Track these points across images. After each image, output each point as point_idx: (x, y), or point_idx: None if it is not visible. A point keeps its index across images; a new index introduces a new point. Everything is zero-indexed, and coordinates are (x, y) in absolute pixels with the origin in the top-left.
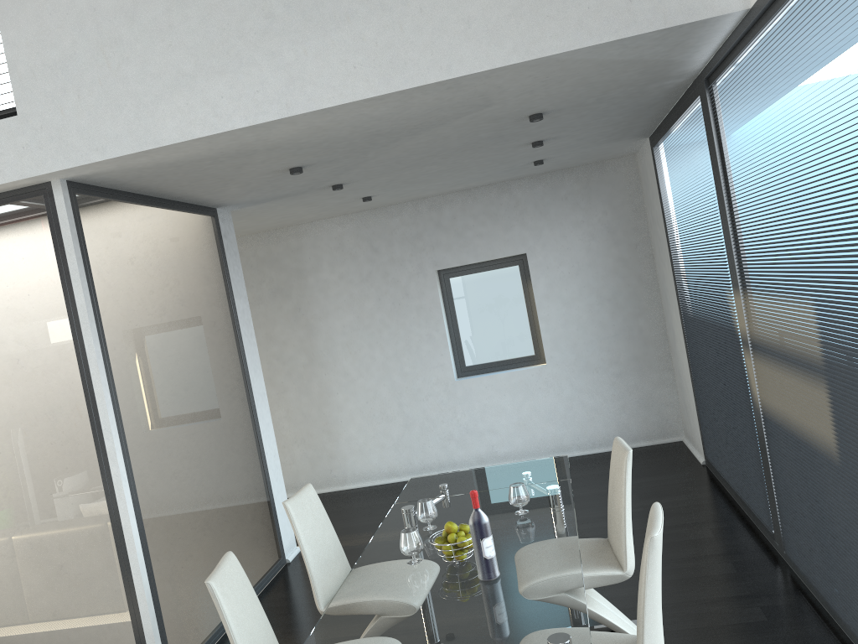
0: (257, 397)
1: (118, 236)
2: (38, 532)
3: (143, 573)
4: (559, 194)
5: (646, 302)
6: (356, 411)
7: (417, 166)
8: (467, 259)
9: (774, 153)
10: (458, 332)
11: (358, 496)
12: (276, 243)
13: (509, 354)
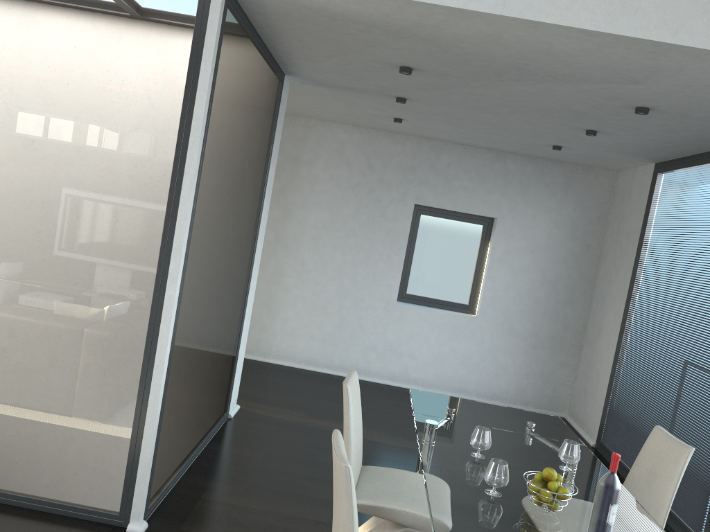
0: (255, 260)
1: (236, 62)
2: (62, 326)
3: (159, 402)
4: (543, 179)
5: (579, 295)
6: (300, 298)
7: (482, 110)
8: (446, 204)
9: None
10: (411, 262)
11: (280, 373)
12: (284, 126)
13: (447, 296)
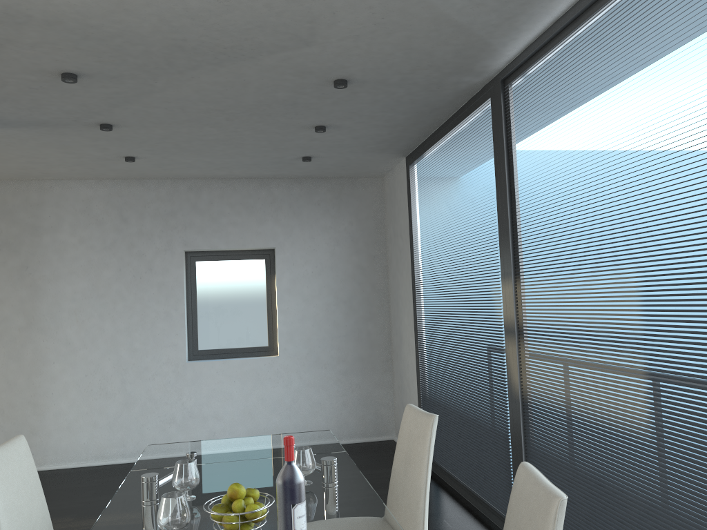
0: None
1: None
2: None
3: None
4: (313, 199)
5: (376, 308)
6: (72, 384)
7: (199, 123)
8: (218, 244)
9: (595, 129)
10: (196, 315)
11: (57, 478)
12: (13, 194)
13: (244, 342)
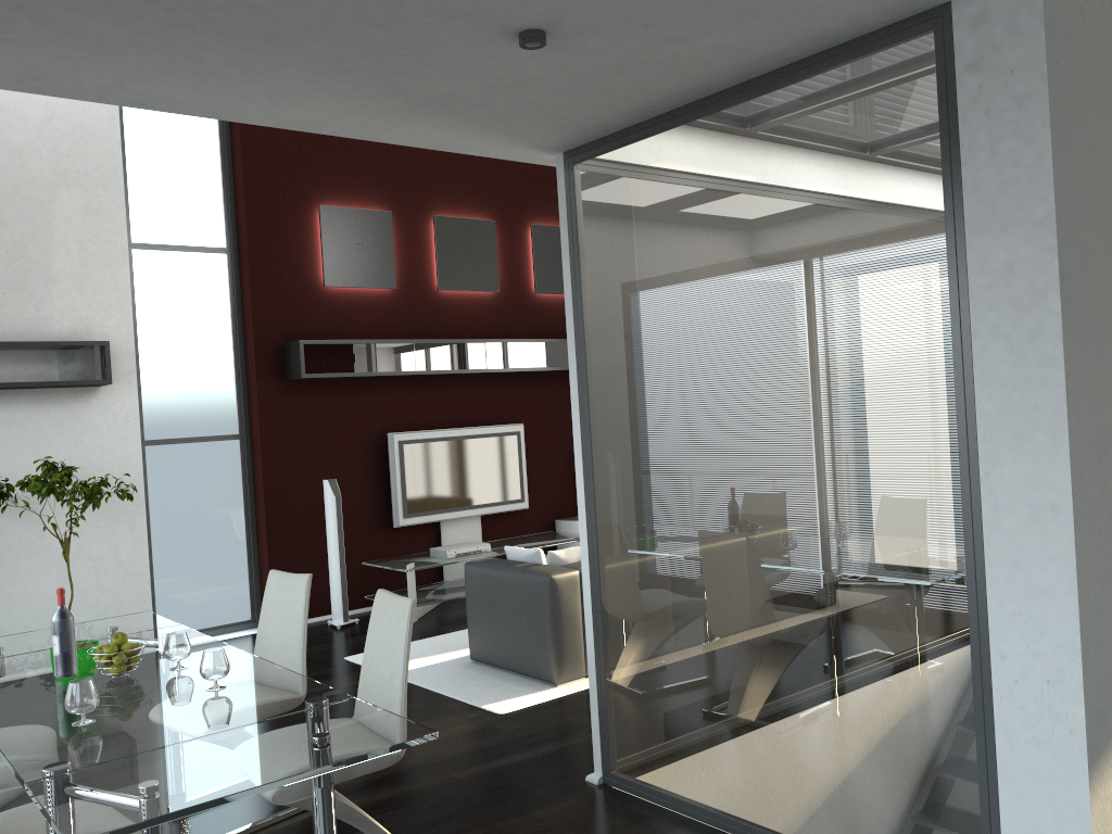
0: (1003, 506)
1: (629, 196)
2: None
3: (588, 629)
4: None
5: None
6: None
7: None
8: None
9: None
10: None
11: None
12: None
13: None
